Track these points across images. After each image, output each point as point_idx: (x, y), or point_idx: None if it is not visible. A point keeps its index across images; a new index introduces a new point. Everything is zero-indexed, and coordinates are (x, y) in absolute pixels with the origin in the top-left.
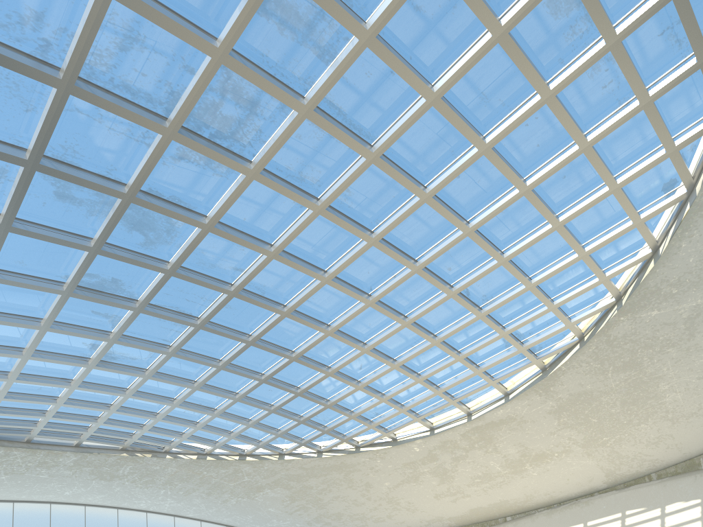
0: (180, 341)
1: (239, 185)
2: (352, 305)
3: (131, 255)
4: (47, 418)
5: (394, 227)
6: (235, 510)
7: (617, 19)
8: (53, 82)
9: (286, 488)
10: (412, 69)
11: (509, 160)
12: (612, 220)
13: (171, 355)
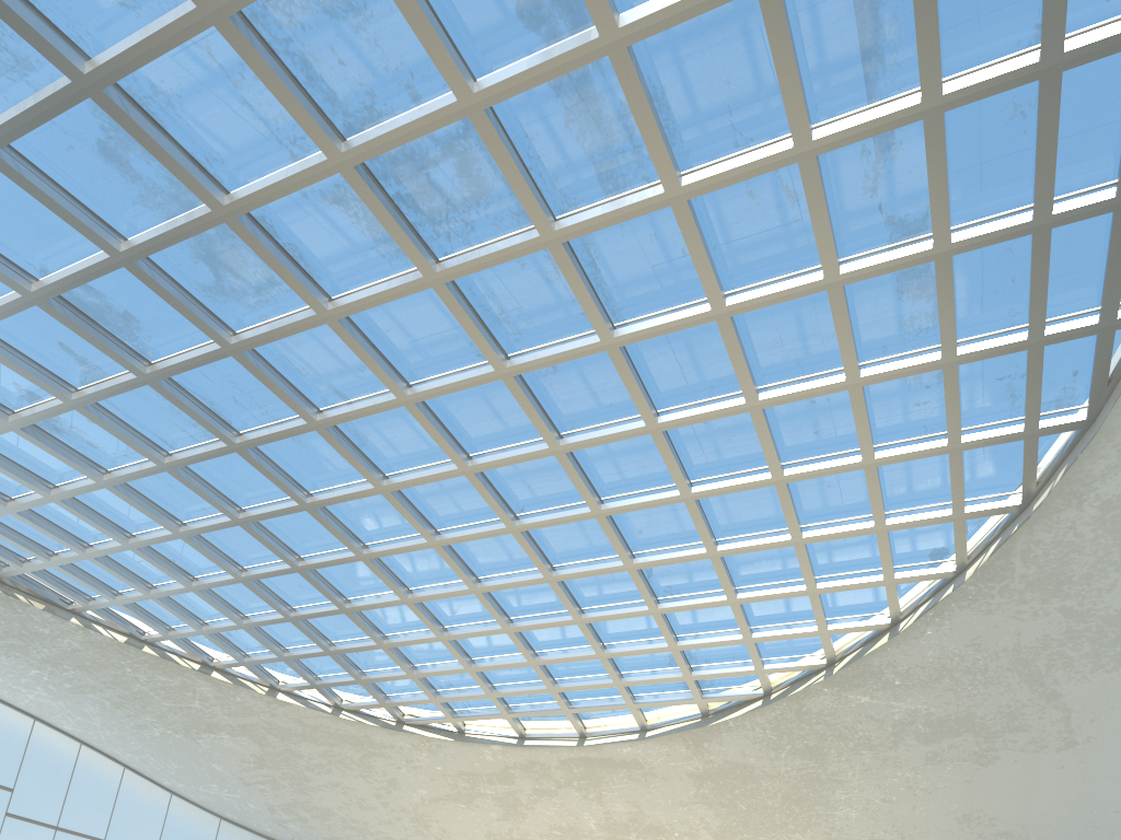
0: (191, 454)
1: (406, 283)
2: (485, 519)
3: (180, 295)
4: None
5: (595, 445)
6: (152, 747)
7: (962, 337)
8: None
9: (258, 743)
10: (712, 264)
11: (774, 433)
12: (860, 564)
13: (166, 469)
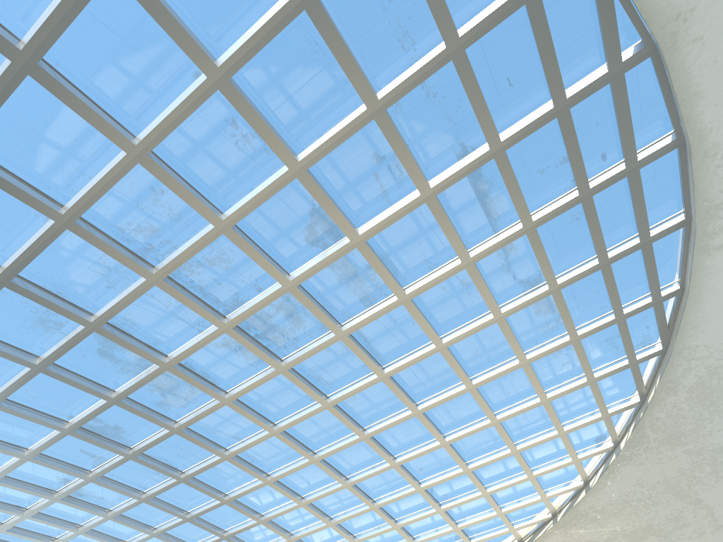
0: (157, 489)
1: (267, 375)
2: (329, 483)
3: (145, 410)
4: None
5: (385, 429)
6: None
7: (578, 325)
8: (145, 274)
9: None
10: (431, 325)
11: (485, 398)
12: (555, 455)
13: (143, 500)
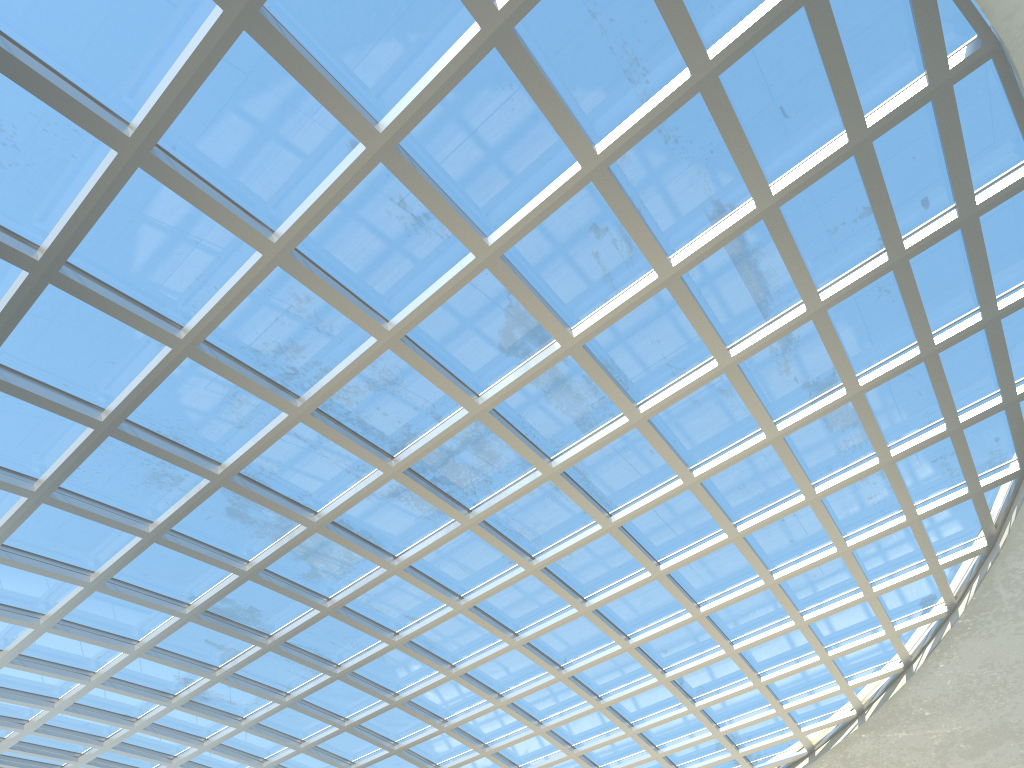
0: (305, 690)
1: (449, 532)
2: (537, 675)
3: (288, 585)
4: (78, 764)
5: (614, 599)
6: None
7: (891, 441)
8: (288, 408)
9: None
10: (676, 453)
11: (757, 550)
12: (861, 626)
13: (287, 705)
